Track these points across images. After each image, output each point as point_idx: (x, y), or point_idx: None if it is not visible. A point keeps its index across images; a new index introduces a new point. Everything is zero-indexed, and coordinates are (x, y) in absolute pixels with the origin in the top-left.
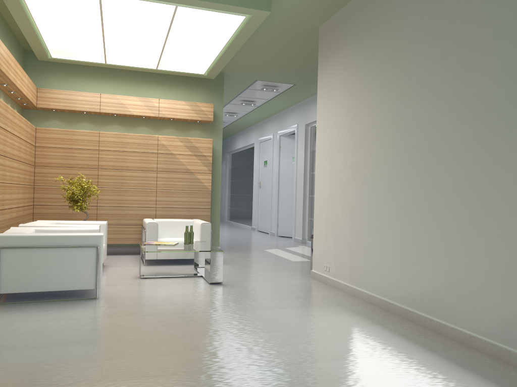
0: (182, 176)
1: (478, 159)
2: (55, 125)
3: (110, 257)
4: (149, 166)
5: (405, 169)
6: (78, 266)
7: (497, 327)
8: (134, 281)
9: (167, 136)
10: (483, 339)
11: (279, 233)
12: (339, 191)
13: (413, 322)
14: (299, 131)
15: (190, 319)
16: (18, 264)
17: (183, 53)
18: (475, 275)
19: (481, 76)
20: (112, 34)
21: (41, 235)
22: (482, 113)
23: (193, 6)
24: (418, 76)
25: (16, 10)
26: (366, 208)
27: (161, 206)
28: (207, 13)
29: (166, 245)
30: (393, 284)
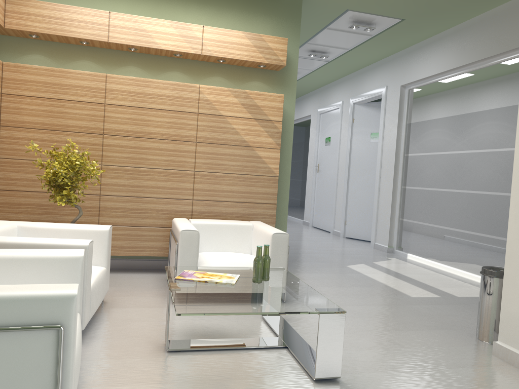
0: (234, 151)
1: None
2: (37, 62)
3: (118, 279)
4: (184, 133)
5: None
6: (3, 381)
7: None
8: (154, 366)
9: (214, 87)
10: None
11: (347, 234)
12: None
13: None
14: (388, 96)
15: None
16: None
17: None
18: None
19: None
20: None
21: None
22: None
23: None
24: None
25: None
26: None
27: (201, 199)
28: None
29: (220, 285)
30: None
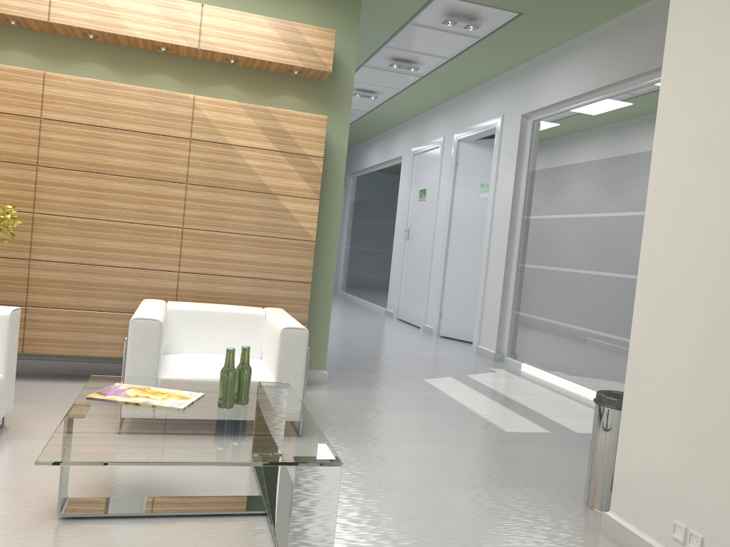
0: (247, 200)
1: None
2: None
3: (52, 391)
4: (168, 169)
5: None
6: None
7: None
8: (21, 545)
9: (218, 100)
10: None
11: (443, 331)
12: None
13: None
14: (504, 130)
15: None
16: None
17: None
18: None
19: None
20: None
21: None
22: None
23: None
24: None
25: None
26: None
27: (193, 271)
28: None
29: (158, 411)
30: None
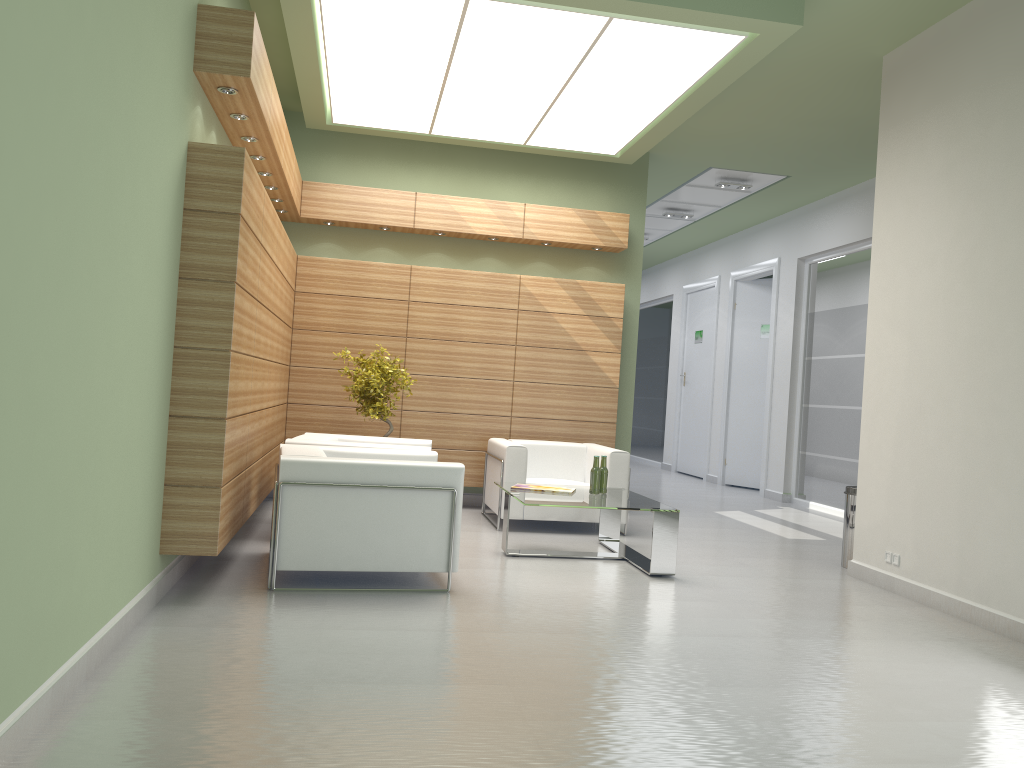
0: (562, 356)
1: None
2: (328, 251)
3: None
4: (502, 334)
5: None
6: (416, 526)
7: None
8: (498, 562)
9: (538, 278)
10: None
11: (728, 479)
12: (931, 398)
13: None
14: (782, 273)
15: (656, 647)
16: (311, 517)
17: (588, 112)
18: None
19: None
20: (462, 76)
21: (354, 462)
22: None
23: (643, 17)
24: None
25: (299, 32)
26: (1008, 438)
27: (522, 415)
28: (667, 31)
29: (557, 493)
30: None
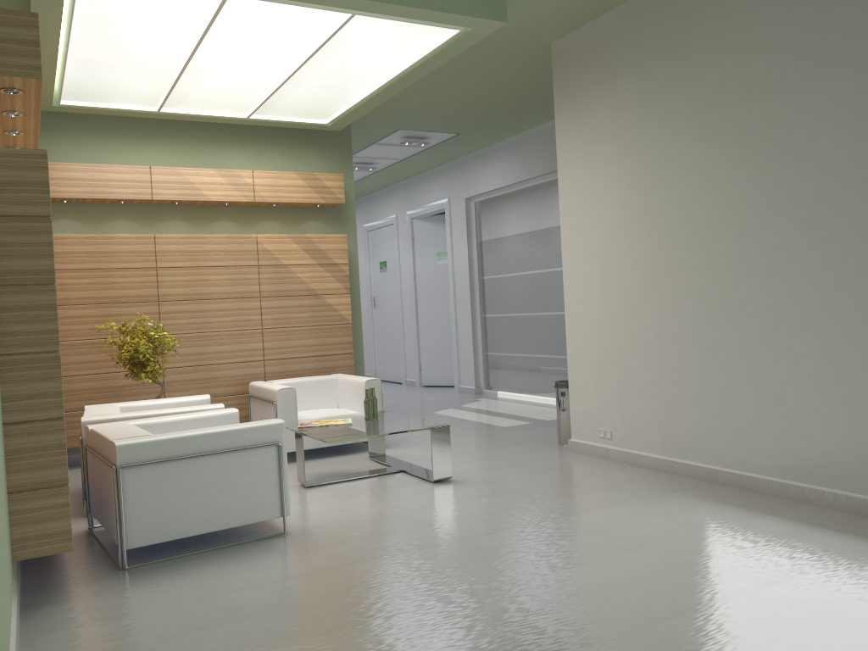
0: (302, 302)
1: None
2: (66, 228)
3: None
4: (247, 289)
5: (771, 270)
6: (250, 482)
7: None
8: (303, 495)
9: (273, 235)
10: None
11: (425, 381)
12: (624, 309)
13: (810, 504)
14: (452, 210)
15: (488, 546)
16: (153, 493)
17: (312, 90)
18: None
19: None
20: (202, 62)
21: (186, 436)
22: None
23: (380, 14)
24: (787, 127)
25: (45, 23)
26: (689, 335)
27: (273, 358)
28: (397, 25)
29: (341, 426)
30: (759, 450)
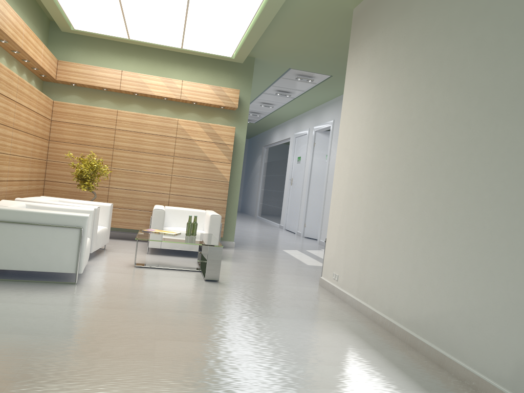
0: (199, 163)
1: (507, 165)
2: (74, 100)
3: (117, 242)
4: (166, 150)
5: (425, 171)
6: (58, 247)
7: (510, 372)
8: (126, 269)
9: (188, 121)
10: (492, 384)
11: (306, 234)
12: (356, 192)
13: (416, 351)
14: (334, 128)
15: (162, 318)
16: None
17: (207, 31)
18: (490, 305)
19: (521, 63)
20: (130, 5)
21: (22, 210)
22: (518, 108)
23: None
24: (449, 64)
25: None
26: (381, 214)
27: (175, 194)
28: None
29: (166, 234)
30: (400, 304)
